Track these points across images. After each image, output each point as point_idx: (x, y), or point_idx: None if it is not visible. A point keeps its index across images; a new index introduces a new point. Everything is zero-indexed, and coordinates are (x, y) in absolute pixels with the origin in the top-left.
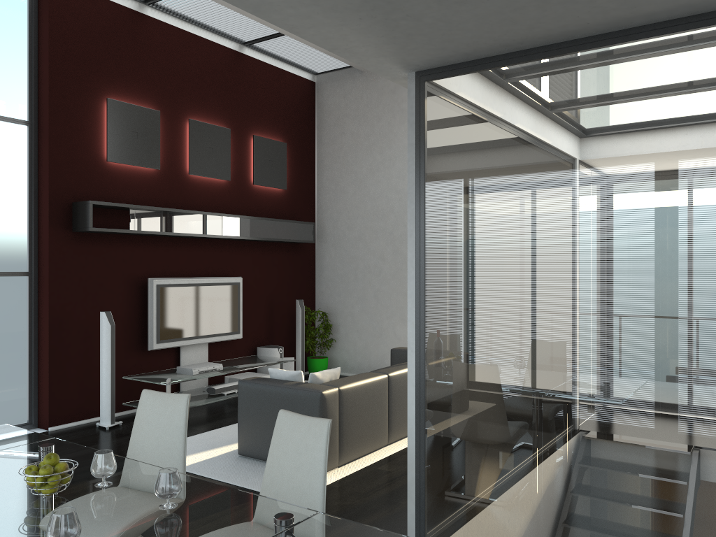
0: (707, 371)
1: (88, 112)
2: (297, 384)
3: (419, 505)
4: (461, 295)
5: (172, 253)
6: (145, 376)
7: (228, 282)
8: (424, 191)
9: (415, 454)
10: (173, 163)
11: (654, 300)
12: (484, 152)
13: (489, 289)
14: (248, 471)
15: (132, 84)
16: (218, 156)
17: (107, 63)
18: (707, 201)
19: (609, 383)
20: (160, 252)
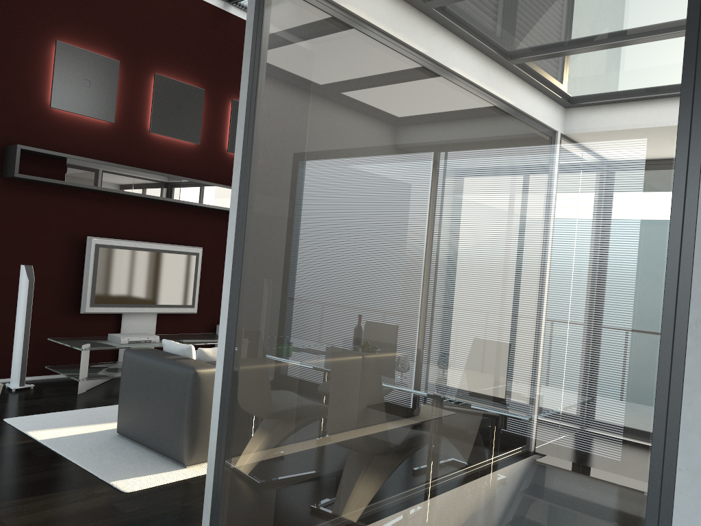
0: (551, 373)
1: (33, 53)
2: (178, 358)
3: (213, 519)
4: (279, 247)
5: (122, 214)
6: (71, 340)
7: (185, 251)
8: (254, 111)
9: (216, 453)
10: (132, 118)
11: (491, 260)
12: (318, 56)
13: (308, 239)
14: (110, 453)
15: (89, 30)
16: (187, 117)
17: (60, 4)
18: (573, 110)
19: (427, 380)
20: (108, 210)
